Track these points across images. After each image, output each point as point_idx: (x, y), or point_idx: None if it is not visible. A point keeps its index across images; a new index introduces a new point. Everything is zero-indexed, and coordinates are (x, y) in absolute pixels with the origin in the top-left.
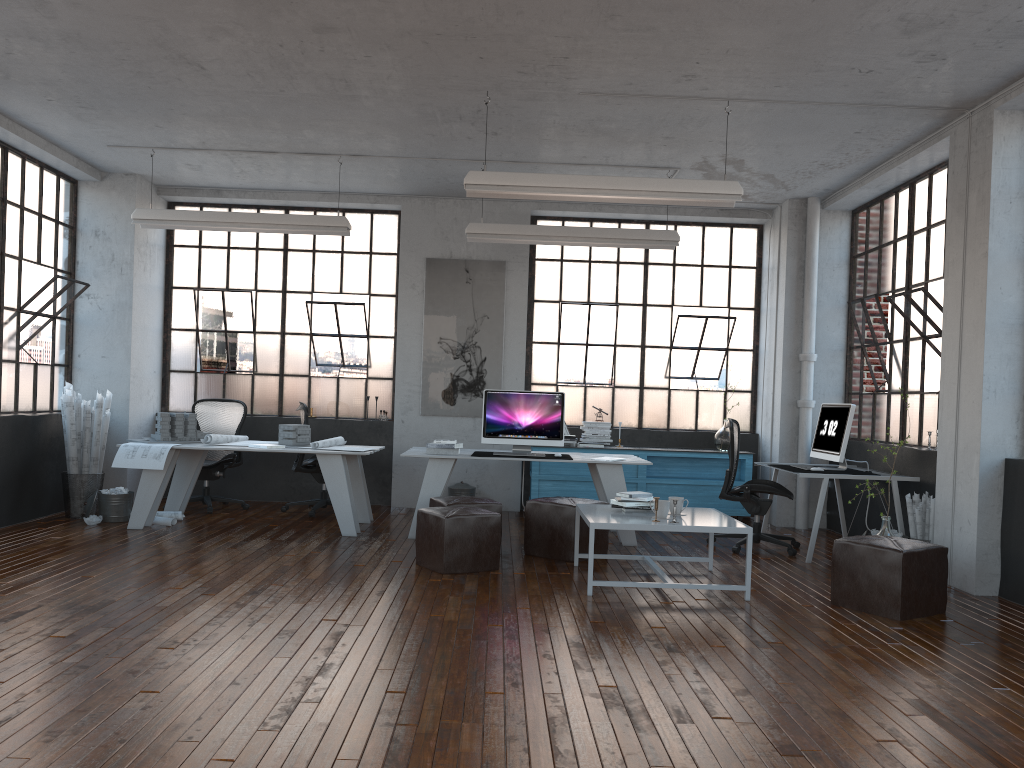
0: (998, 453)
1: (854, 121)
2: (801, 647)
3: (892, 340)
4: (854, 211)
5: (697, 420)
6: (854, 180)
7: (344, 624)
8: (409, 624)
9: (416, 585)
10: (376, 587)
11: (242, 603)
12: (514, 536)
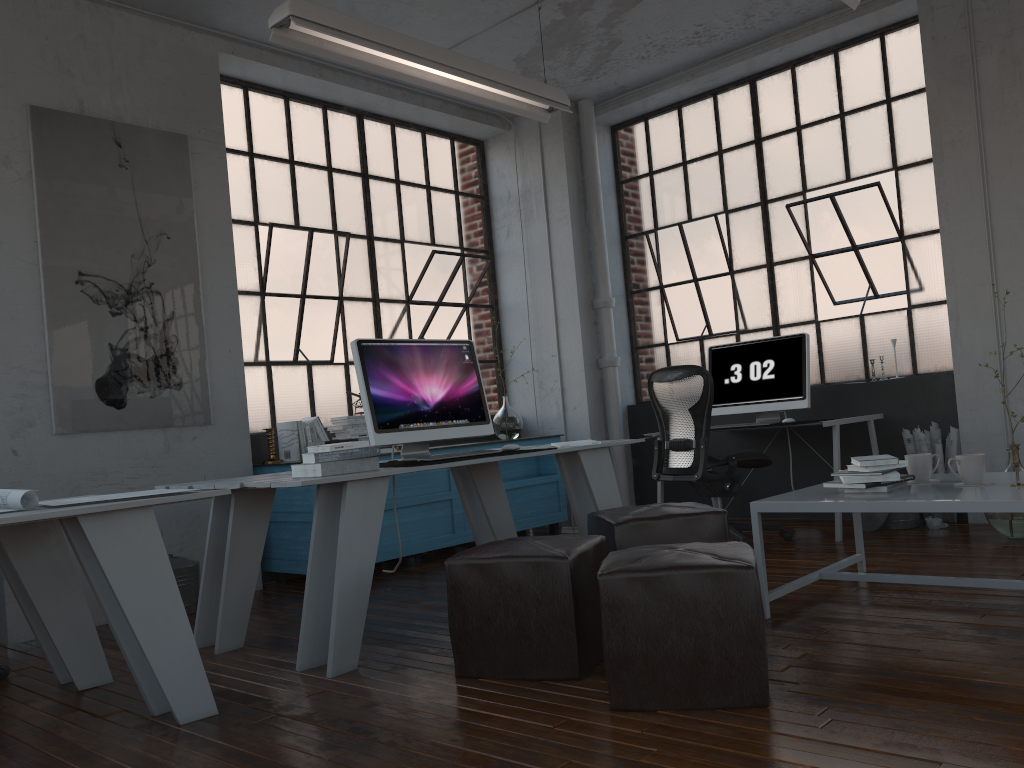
0: None
1: None
2: None
3: (734, 270)
4: (617, 126)
5: None
6: (673, 73)
7: None
8: None
9: (884, 749)
10: None
11: None
12: None
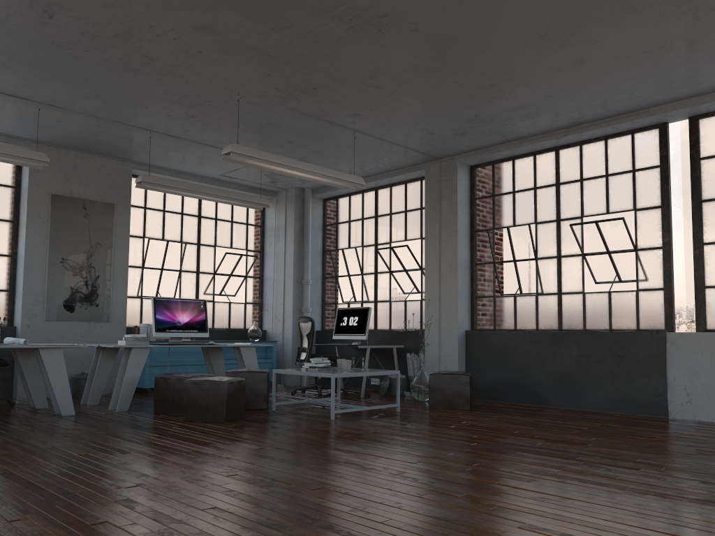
0: (463, 328)
1: (389, 154)
2: (477, 422)
3: (363, 273)
4: (326, 199)
5: (230, 322)
6: None
7: (275, 448)
8: (307, 442)
9: (233, 429)
10: (215, 433)
11: (171, 452)
12: None
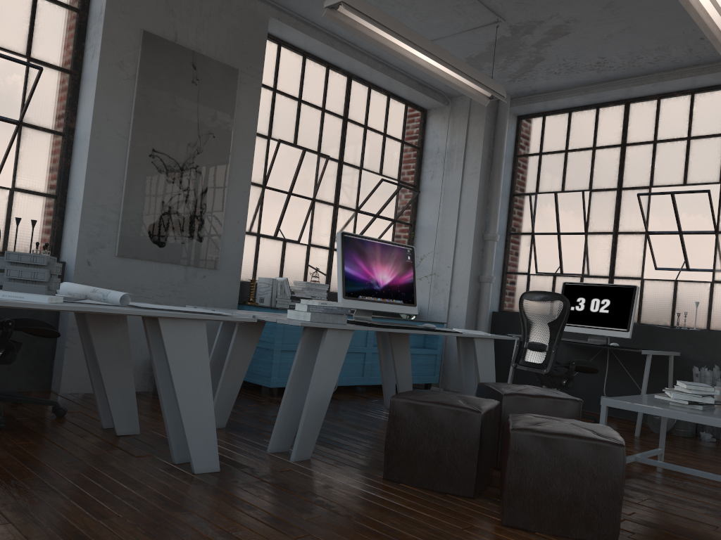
0: None
1: None
2: None
3: (588, 231)
4: (522, 117)
5: None
6: (572, 88)
7: None
8: None
9: None
10: None
11: None
12: (370, 435)
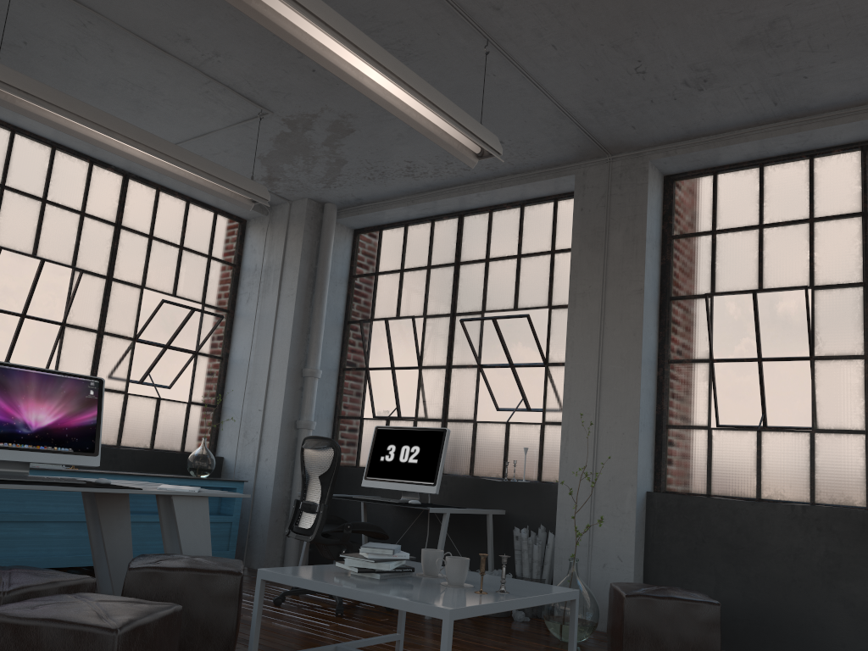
0: (644, 486)
1: (523, 127)
2: None
3: (422, 365)
4: (359, 230)
5: (155, 436)
6: (399, 197)
7: None
8: None
9: None
10: None
11: None
12: None
